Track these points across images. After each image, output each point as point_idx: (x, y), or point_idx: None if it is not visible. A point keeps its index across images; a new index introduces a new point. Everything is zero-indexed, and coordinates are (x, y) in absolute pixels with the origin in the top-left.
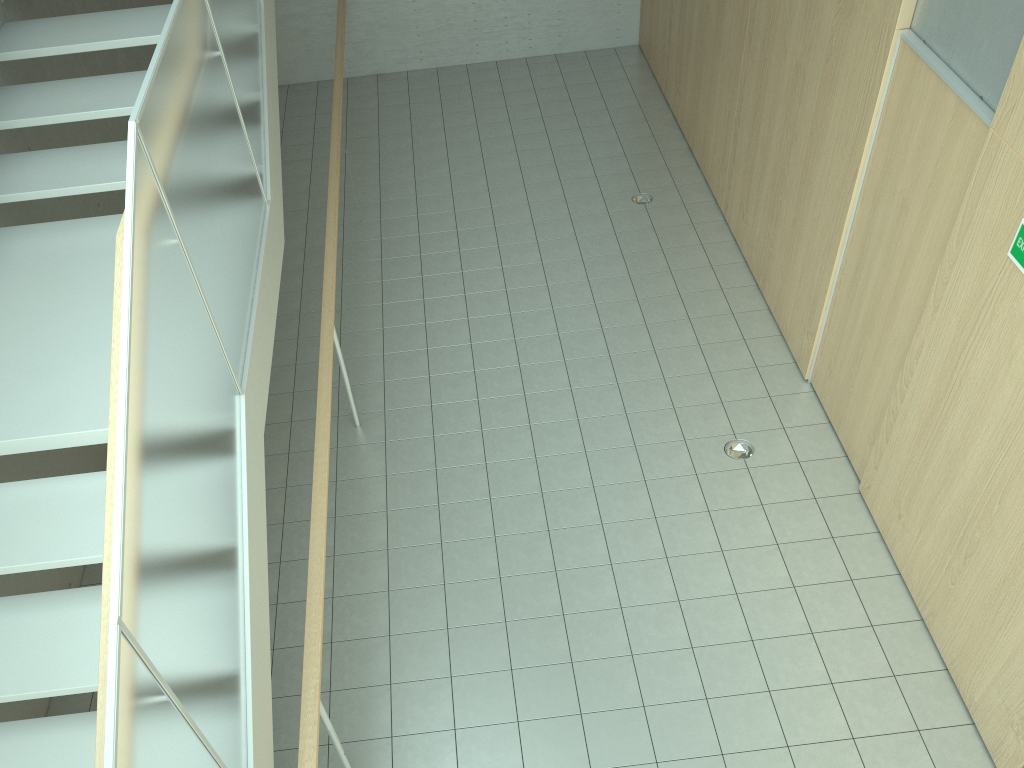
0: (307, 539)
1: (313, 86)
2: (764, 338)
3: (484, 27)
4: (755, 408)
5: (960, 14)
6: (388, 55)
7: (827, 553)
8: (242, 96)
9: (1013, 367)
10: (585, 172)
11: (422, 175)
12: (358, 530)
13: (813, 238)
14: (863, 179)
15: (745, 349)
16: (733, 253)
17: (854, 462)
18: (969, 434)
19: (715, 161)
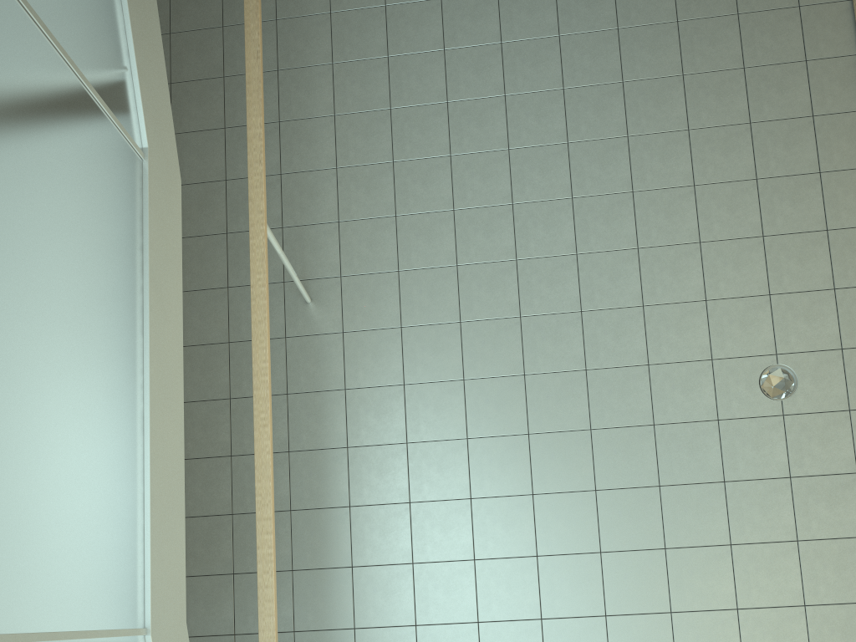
0: None
1: None
2: (848, 173)
3: None
4: (811, 310)
5: None
6: None
7: (853, 560)
8: None
9: None
10: None
11: None
12: (316, 475)
13: None
14: None
15: (818, 193)
16: None
17: None
18: None
19: None
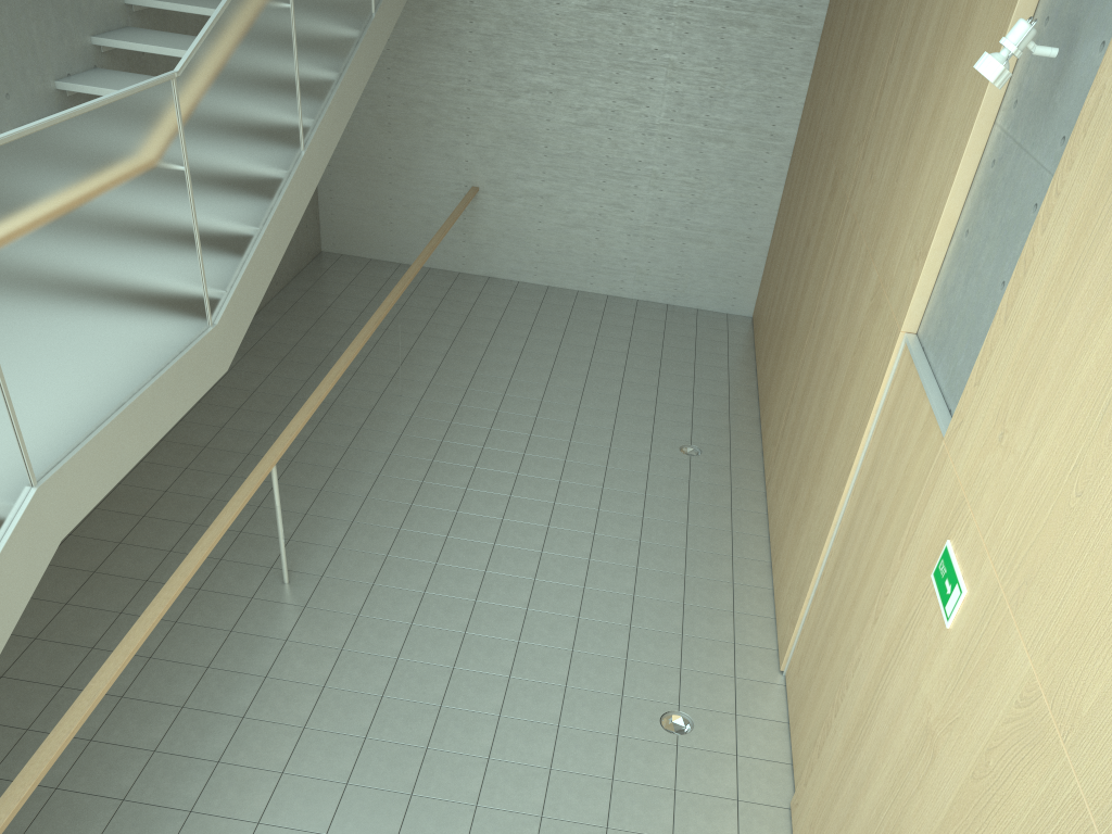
0: (165, 681)
1: (423, 270)
2: (755, 616)
3: (603, 262)
4: (714, 684)
5: (951, 326)
6: (504, 262)
7: None
8: (211, 218)
9: (915, 702)
10: (645, 411)
11: (483, 371)
12: (224, 688)
13: (813, 524)
14: (857, 473)
15: (730, 622)
16: (760, 525)
17: (796, 773)
18: (873, 768)
19: (771, 434)
